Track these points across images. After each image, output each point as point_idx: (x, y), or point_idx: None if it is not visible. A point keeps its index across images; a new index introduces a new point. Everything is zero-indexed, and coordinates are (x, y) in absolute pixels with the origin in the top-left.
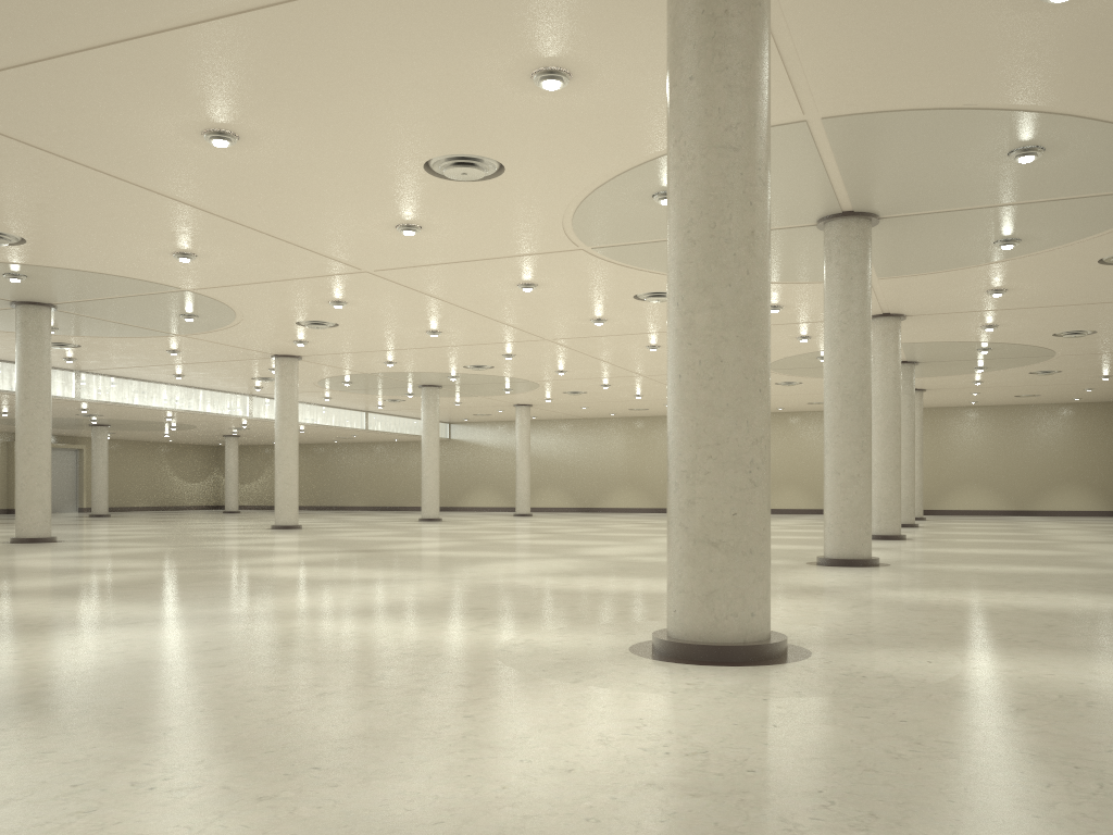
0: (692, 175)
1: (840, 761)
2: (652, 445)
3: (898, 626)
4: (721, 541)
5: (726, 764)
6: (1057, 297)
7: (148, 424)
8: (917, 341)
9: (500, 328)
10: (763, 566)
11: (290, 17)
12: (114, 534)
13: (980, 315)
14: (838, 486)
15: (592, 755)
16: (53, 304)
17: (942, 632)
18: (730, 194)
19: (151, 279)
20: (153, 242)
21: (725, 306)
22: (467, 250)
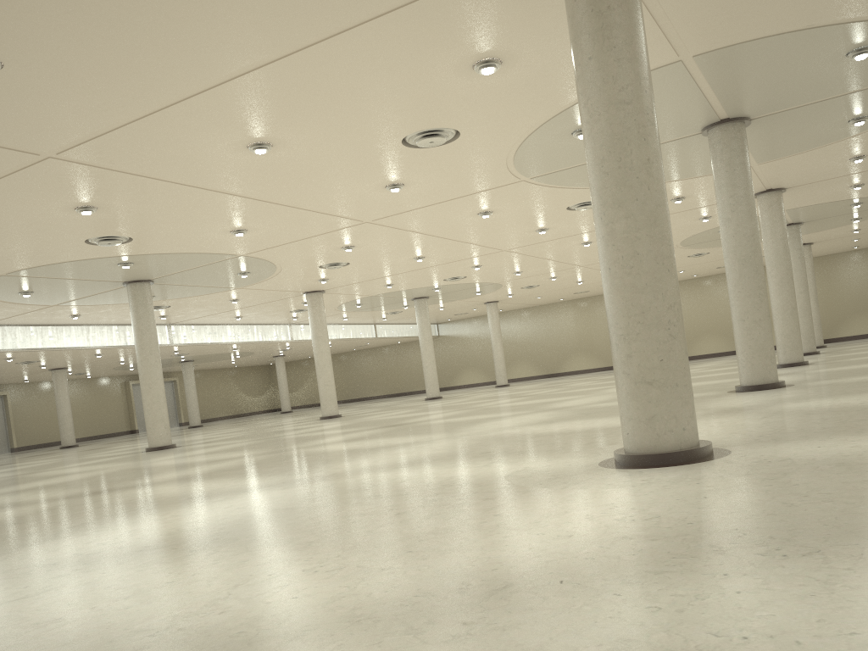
0: (600, 126)
1: (750, 512)
2: (596, 318)
3: (797, 427)
4: (654, 381)
5: (673, 522)
6: None
7: (220, 356)
8: (799, 207)
9: (468, 247)
10: (687, 394)
11: (302, 60)
12: (212, 437)
13: (848, 178)
14: (744, 330)
15: (583, 526)
16: (151, 280)
17: (831, 426)
18: (629, 135)
19: (217, 252)
20: (217, 226)
21: (635, 214)
22: (438, 195)
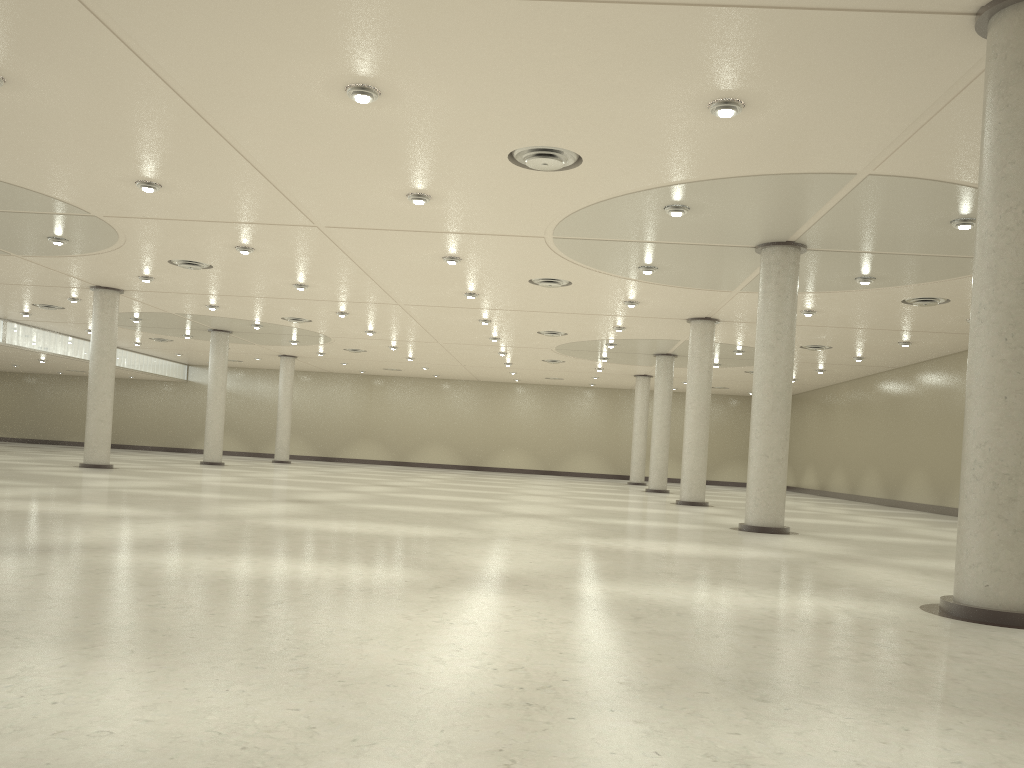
0: None
1: None
2: (394, 403)
3: None
4: None
5: None
6: (841, 321)
7: None
8: None
9: (369, 290)
10: None
11: (585, 14)
12: None
13: None
14: (766, 467)
15: None
16: None
17: None
18: None
19: (70, 201)
20: (131, 168)
21: None
22: (443, 223)
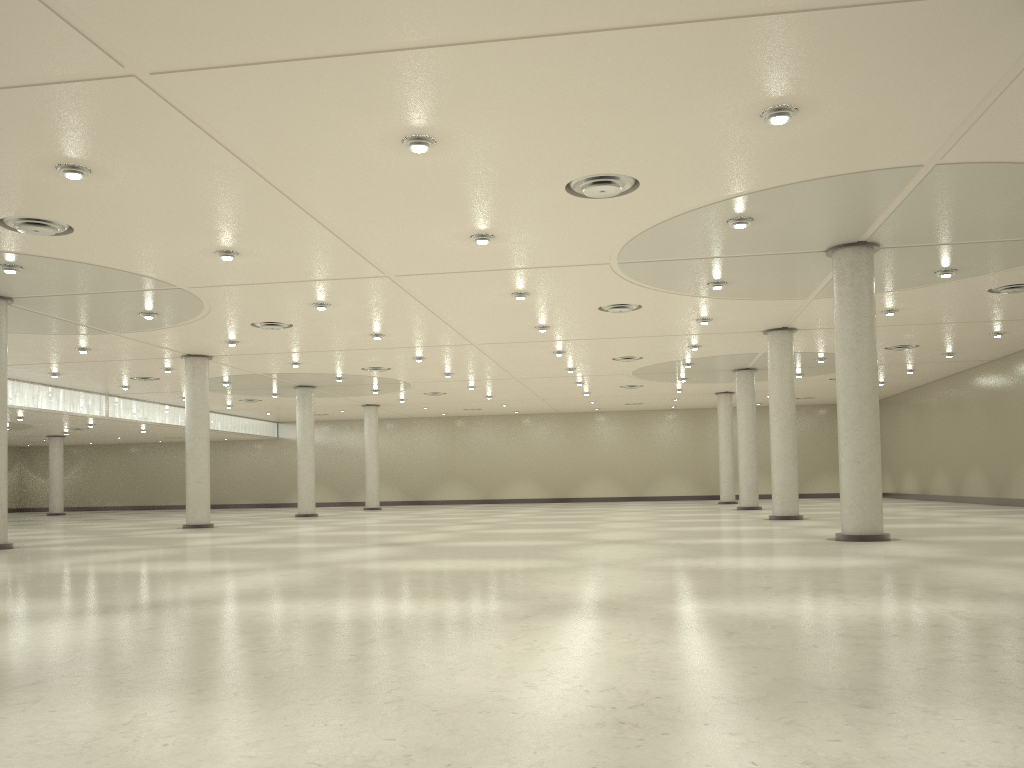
0: None
1: None
2: (477, 442)
3: None
4: None
5: None
6: (925, 317)
7: None
8: None
9: (443, 333)
10: None
11: (627, 41)
12: (39, 538)
13: None
14: (859, 473)
15: None
16: (12, 298)
17: None
18: None
19: (157, 276)
20: (210, 240)
21: None
22: (508, 260)
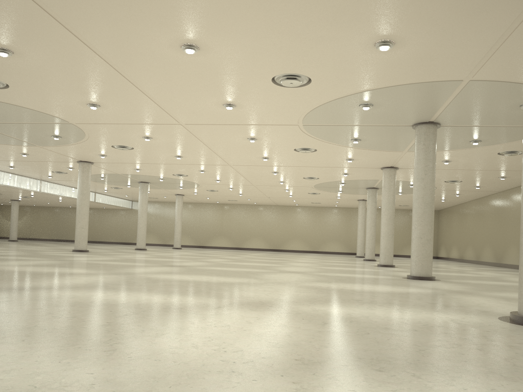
0: None
1: None
2: (234, 217)
3: None
4: None
5: None
6: (465, 166)
7: None
8: None
9: (213, 158)
10: None
11: None
12: None
13: None
14: (421, 244)
15: None
16: None
17: None
18: None
19: (58, 116)
20: (83, 97)
21: None
22: (244, 119)
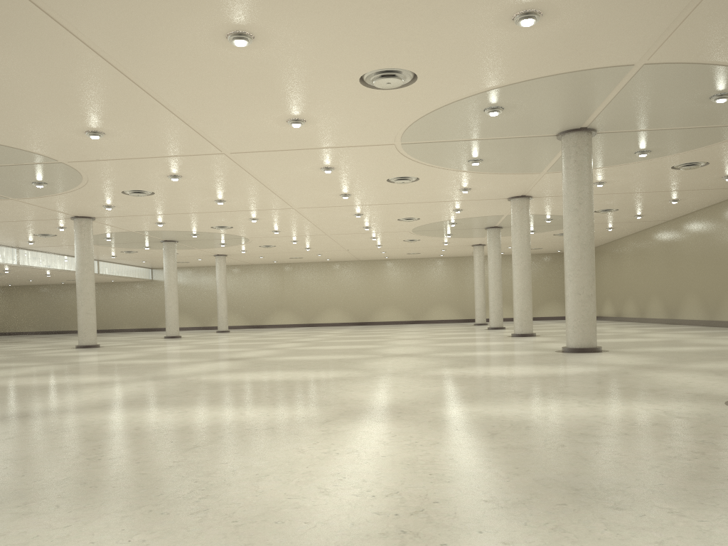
0: None
1: None
2: (300, 282)
3: None
4: None
5: None
6: (625, 188)
7: None
8: None
9: (271, 199)
10: None
11: None
12: None
13: None
14: (579, 302)
15: None
16: None
17: None
18: None
19: (41, 152)
20: (79, 121)
21: None
22: (317, 141)
